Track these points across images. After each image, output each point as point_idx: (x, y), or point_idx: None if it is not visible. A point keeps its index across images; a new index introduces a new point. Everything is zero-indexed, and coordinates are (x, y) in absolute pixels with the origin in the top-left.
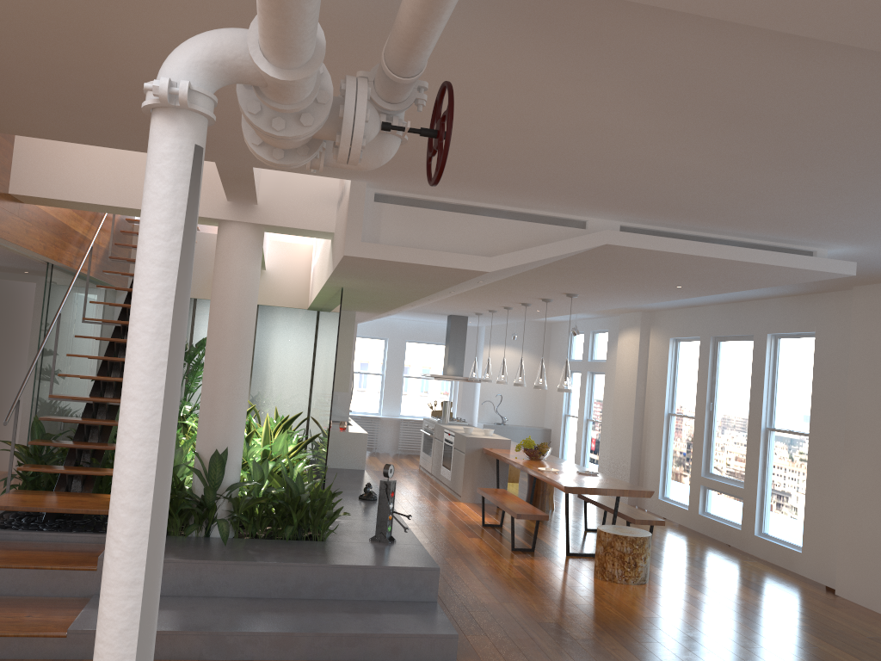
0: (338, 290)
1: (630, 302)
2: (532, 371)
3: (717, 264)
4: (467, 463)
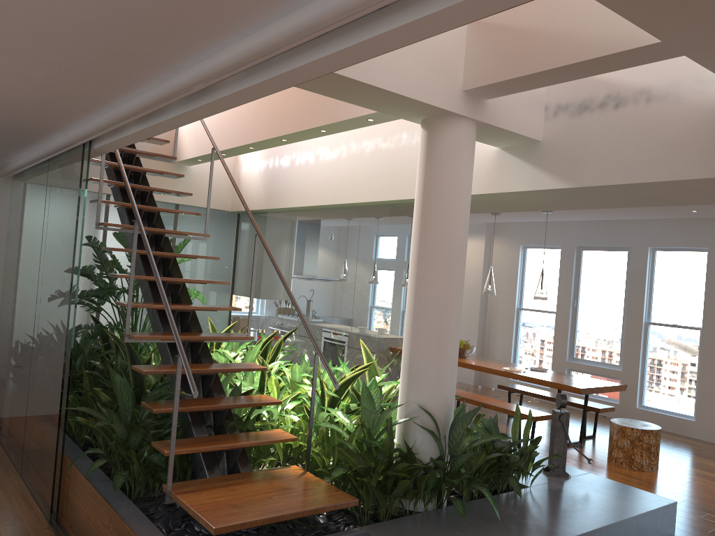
0: None
1: (572, 218)
2: None
3: None
4: None
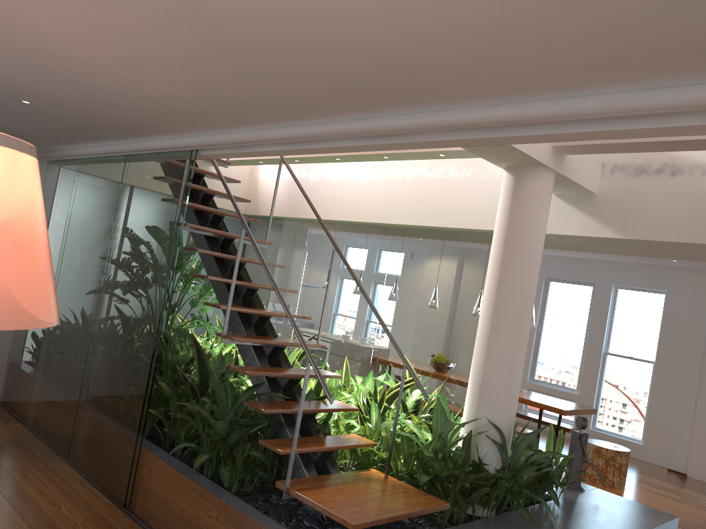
0: (469, 231)
1: (556, 253)
2: None
3: None
4: None
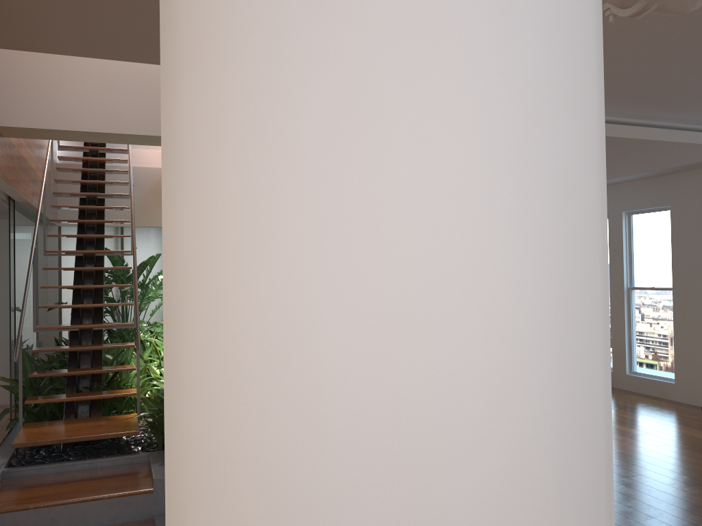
0: None
1: None
2: None
3: (656, 148)
4: None
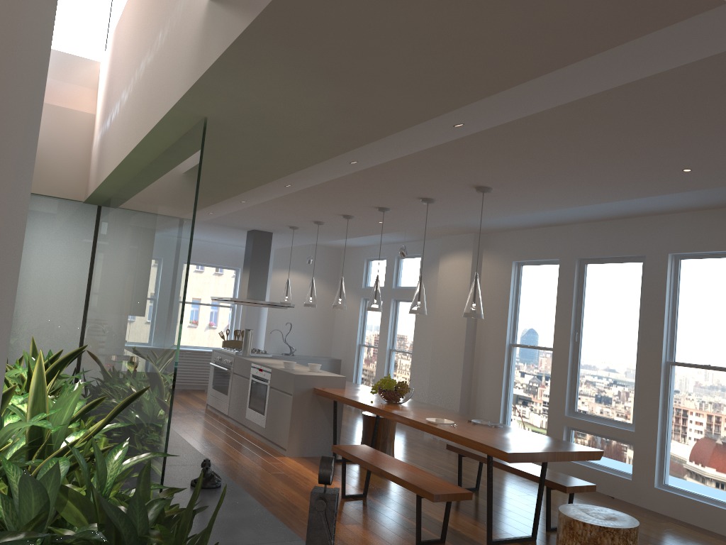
0: (185, 133)
1: (537, 206)
2: (321, 298)
3: None
4: (295, 407)
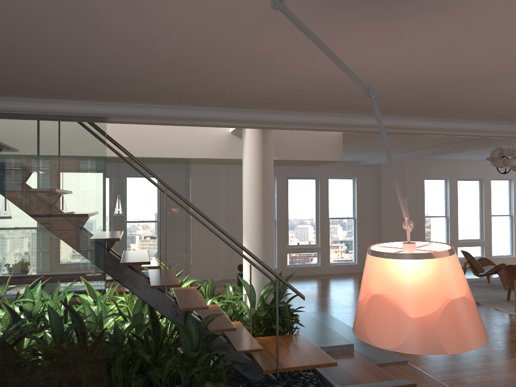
0: (162, 158)
1: None
2: None
3: None
4: None
